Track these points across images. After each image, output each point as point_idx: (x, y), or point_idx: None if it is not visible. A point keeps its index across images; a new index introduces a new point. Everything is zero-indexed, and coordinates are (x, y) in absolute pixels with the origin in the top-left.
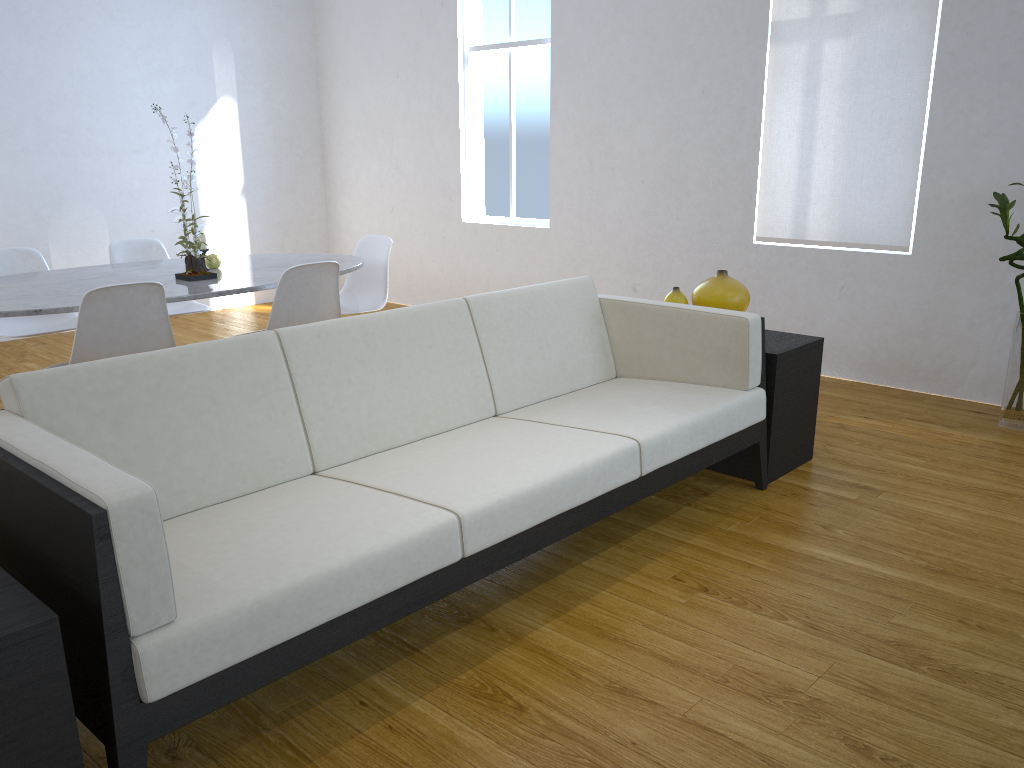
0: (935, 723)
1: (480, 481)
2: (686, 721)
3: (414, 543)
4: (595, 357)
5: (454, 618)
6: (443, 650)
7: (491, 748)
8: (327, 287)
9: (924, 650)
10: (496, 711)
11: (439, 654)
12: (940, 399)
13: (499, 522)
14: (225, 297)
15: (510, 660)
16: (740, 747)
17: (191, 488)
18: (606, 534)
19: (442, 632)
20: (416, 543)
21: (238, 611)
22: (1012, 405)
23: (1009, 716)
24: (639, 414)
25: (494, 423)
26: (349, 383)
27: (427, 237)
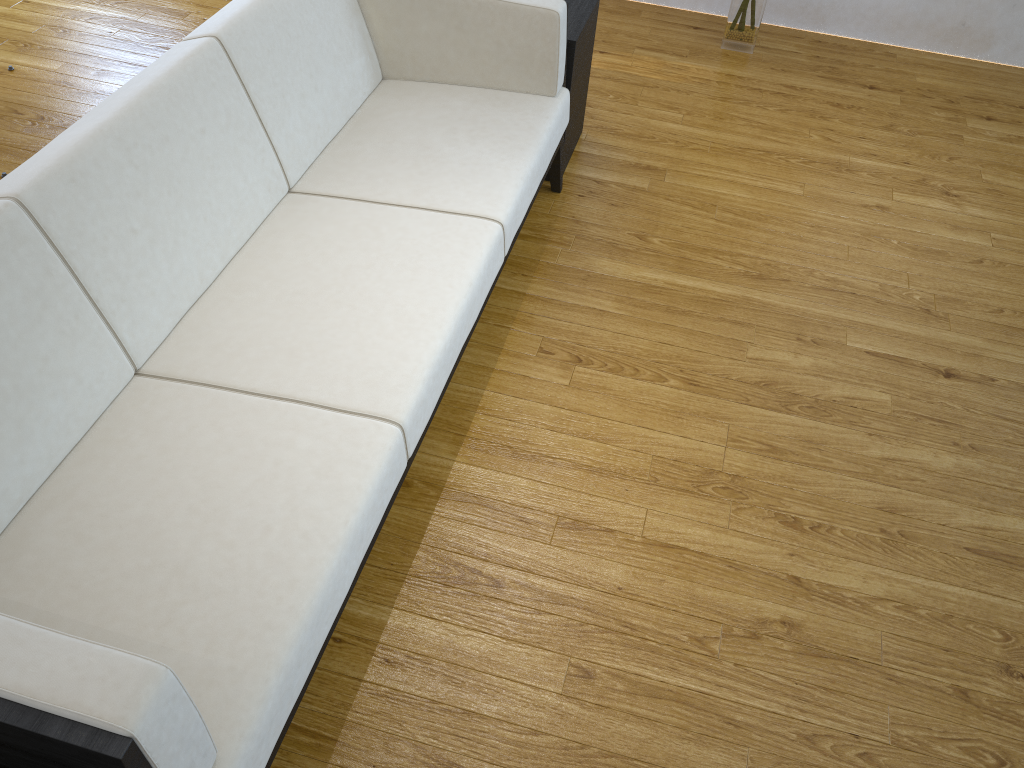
0: (829, 472)
1: (381, 351)
2: (648, 543)
3: (377, 487)
4: (362, 63)
5: None
6: None
7: (500, 647)
8: None
9: (787, 385)
10: (477, 597)
11: None
12: (655, 11)
13: (428, 403)
14: None
15: (450, 522)
16: (705, 557)
17: (12, 481)
18: None
19: None
20: (379, 486)
21: (269, 696)
22: (736, 26)
23: (874, 444)
24: (469, 167)
25: (302, 211)
26: (134, 233)
27: None
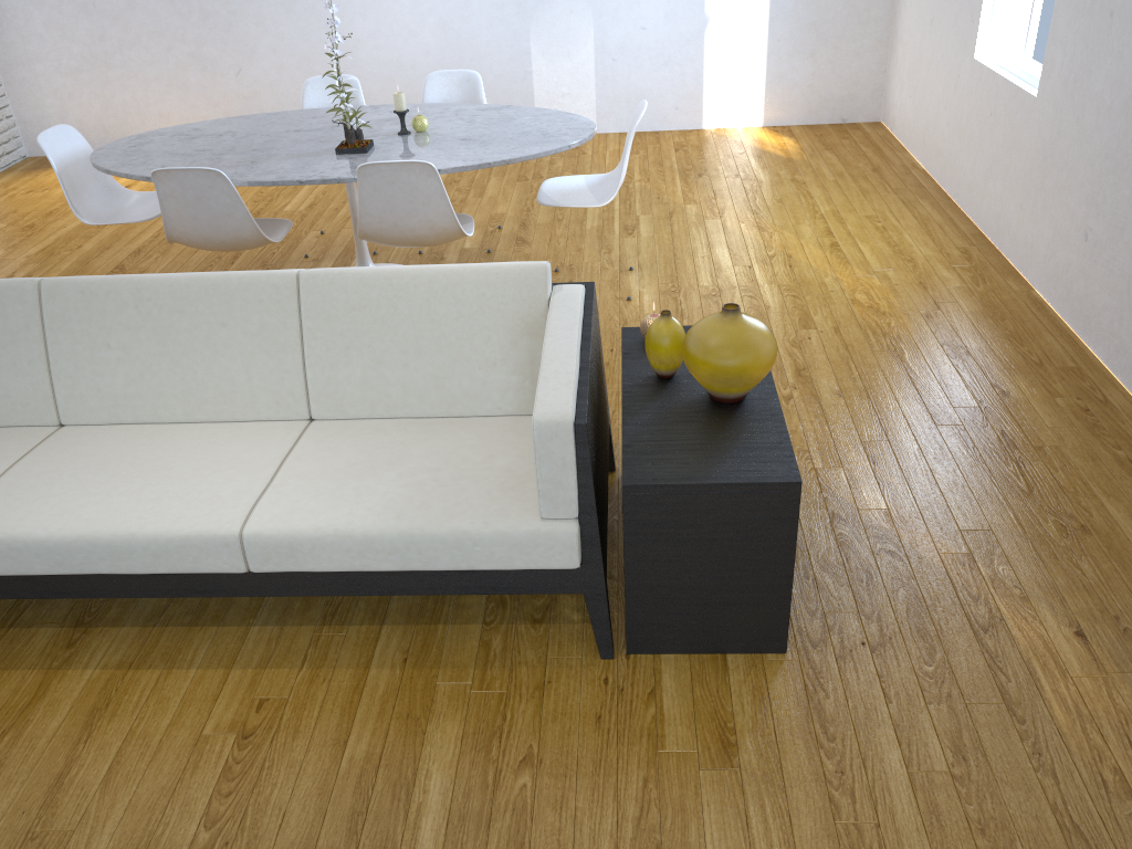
0: None
1: (35, 506)
2: None
3: None
4: (509, 381)
5: (81, 615)
6: (17, 639)
7: None
8: (426, 188)
9: None
10: None
11: (8, 641)
12: None
13: None
14: (723, 114)
15: (15, 683)
16: None
17: None
18: (342, 607)
19: (51, 622)
20: None
21: None
22: None
23: None
24: (351, 492)
25: (273, 431)
26: (108, 347)
27: (947, 71)
